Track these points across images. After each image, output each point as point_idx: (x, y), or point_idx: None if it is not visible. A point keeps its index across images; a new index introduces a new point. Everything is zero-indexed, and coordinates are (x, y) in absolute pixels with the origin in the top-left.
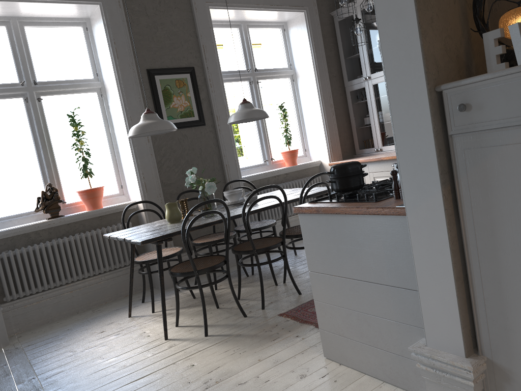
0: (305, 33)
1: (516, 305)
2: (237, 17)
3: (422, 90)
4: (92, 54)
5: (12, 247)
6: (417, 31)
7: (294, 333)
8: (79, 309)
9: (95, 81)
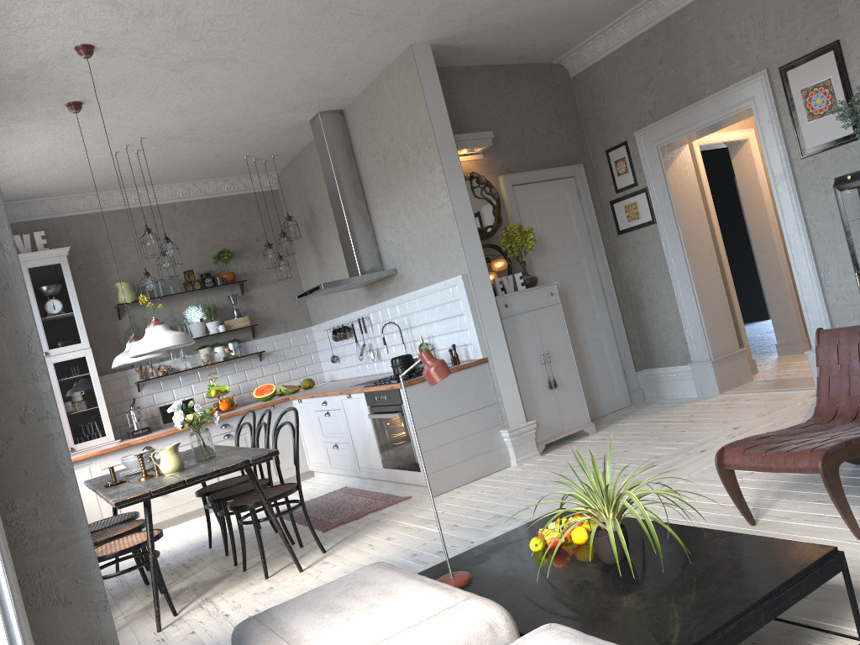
0: None
1: (535, 388)
2: None
3: (492, 297)
4: None
5: None
6: (488, 272)
7: (375, 516)
8: None
9: None
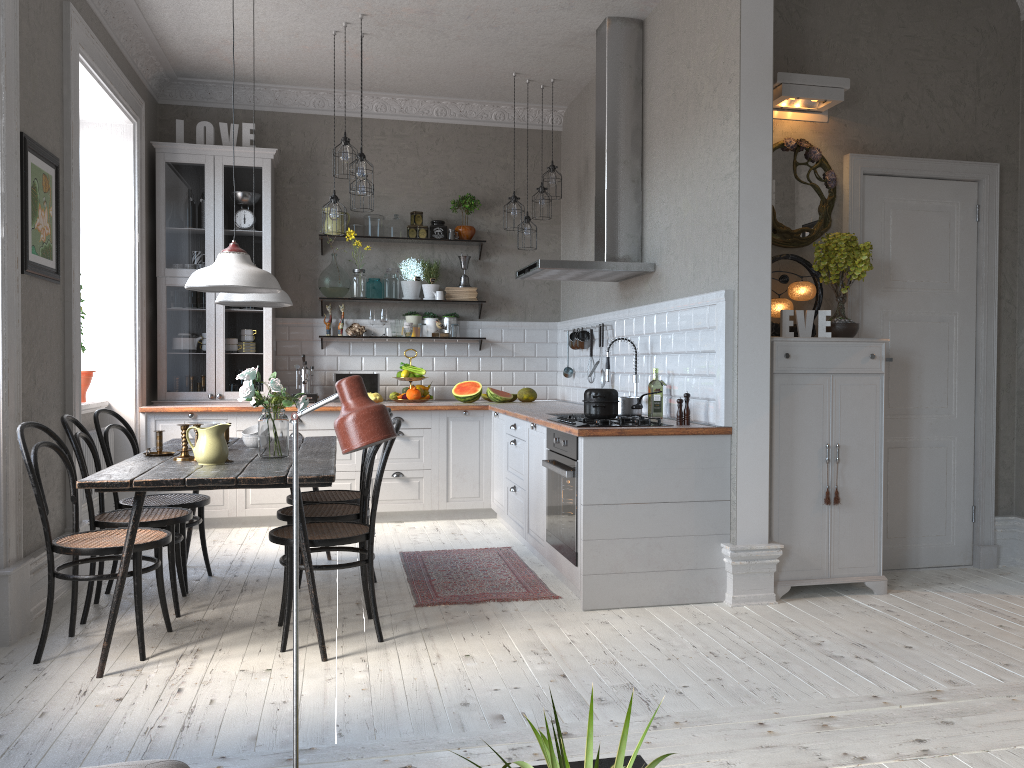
0: (127, 160)
1: (799, 495)
2: None
3: (766, 337)
4: None
5: None
6: (770, 296)
7: (492, 610)
8: None
9: None
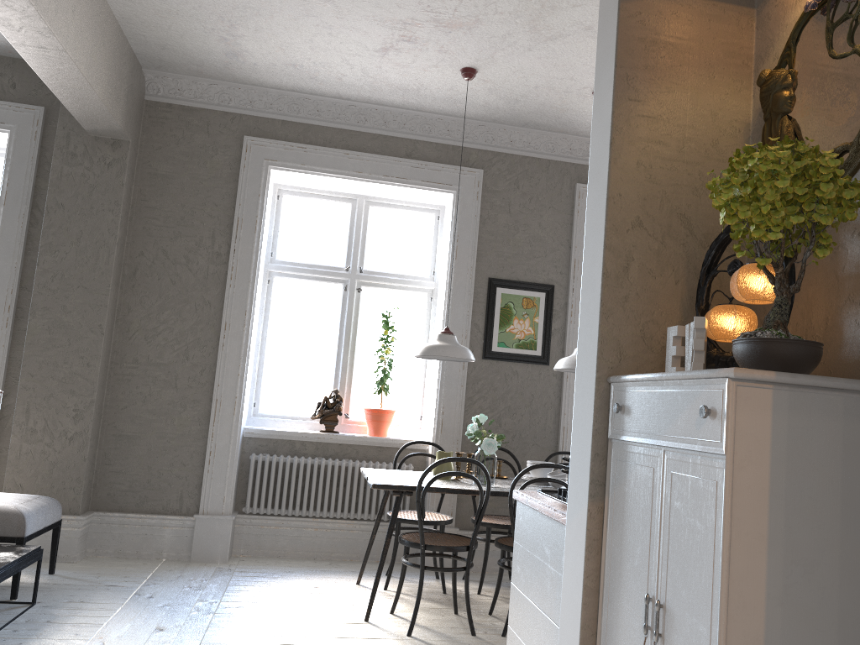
0: None
1: None
2: None
3: (592, 376)
4: (436, 248)
5: (273, 451)
6: (598, 308)
7: None
8: (317, 555)
9: (429, 280)
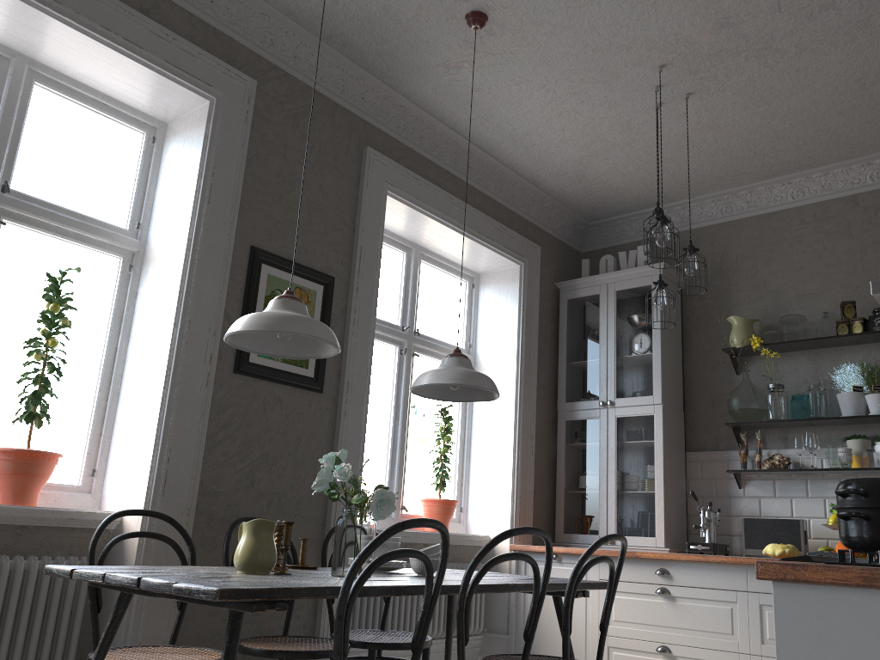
0: (514, 299)
1: None
2: (415, 231)
3: None
4: (145, 187)
5: None
6: None
7: None
8: None
9: (129, 235)
